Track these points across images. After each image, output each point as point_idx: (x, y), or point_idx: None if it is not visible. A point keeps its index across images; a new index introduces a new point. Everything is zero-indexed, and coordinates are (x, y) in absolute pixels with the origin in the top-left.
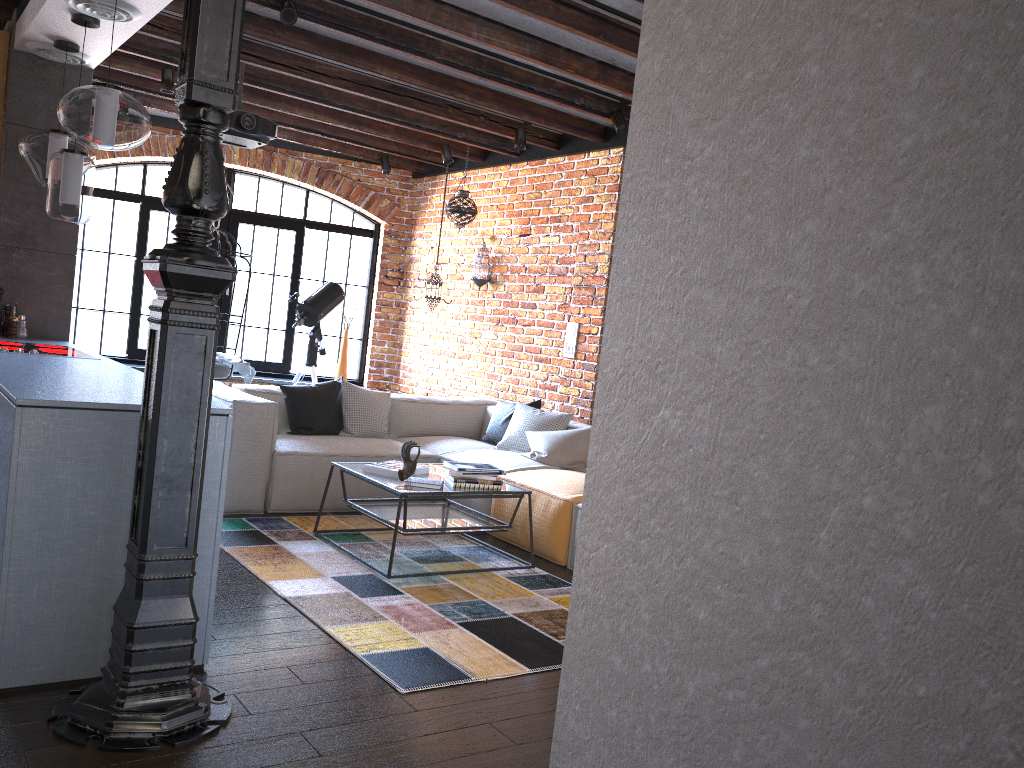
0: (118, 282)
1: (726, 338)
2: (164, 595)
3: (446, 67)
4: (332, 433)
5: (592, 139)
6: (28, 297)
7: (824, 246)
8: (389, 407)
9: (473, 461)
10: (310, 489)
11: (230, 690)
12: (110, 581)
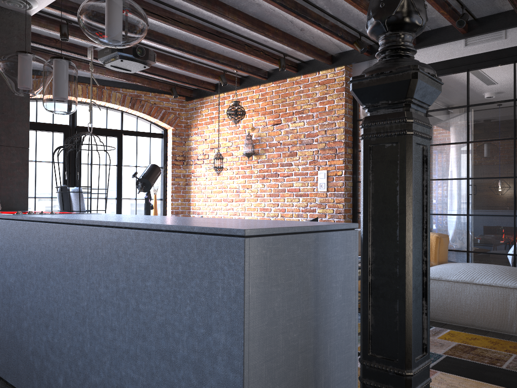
0: None
1: None
2: None
3: (280, 8)
4: None
5: (326, 62)
6: None
7: None
8: None
9: None
10: None
11: None
12: None
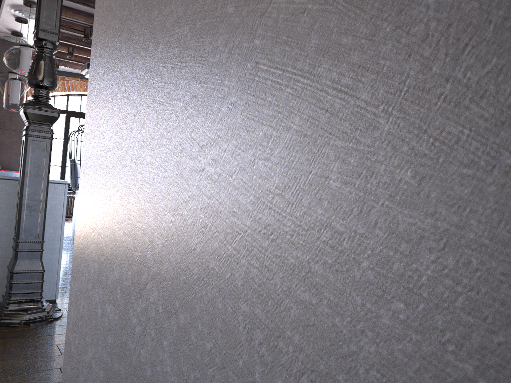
0: None
1: (107, 49)
2: (28, 259)
3: None
4: None
5: None
6: (1, 151)
7: (121, 4)
8: None
9: None
10: None
11: (65, 308)
12: (9, 258)
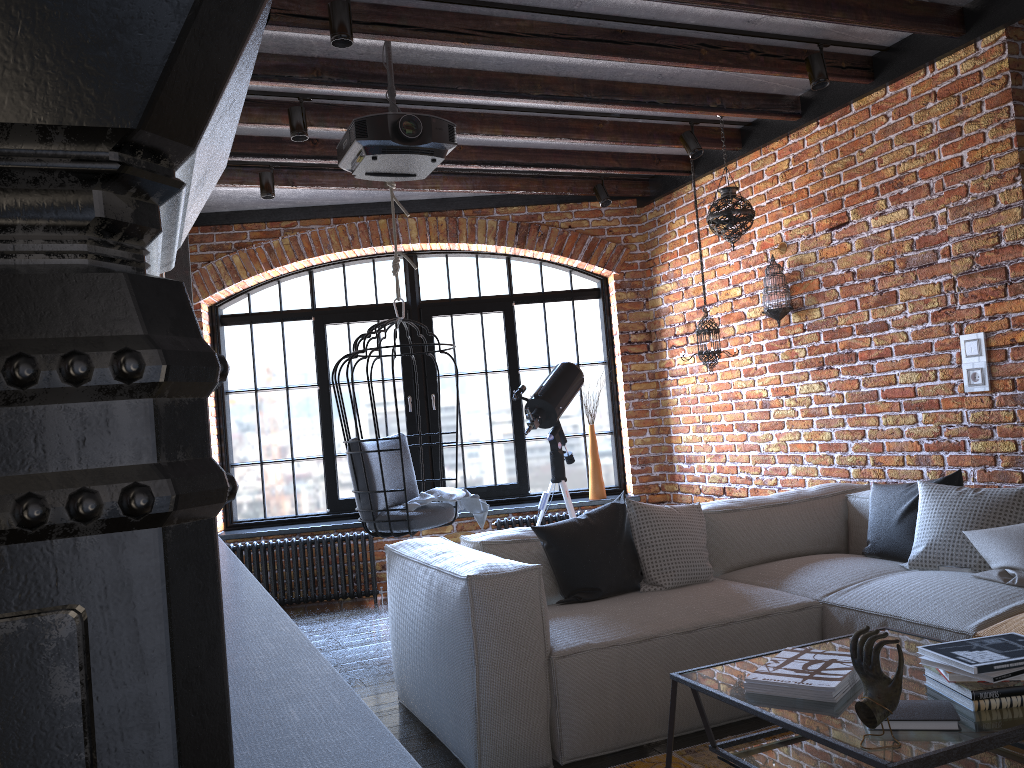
0: (339, 427)
1: None
2: None
3: None
4: (628, 589)
5: (945, 32)
6: None
7: None
8: (705, 528)
9: (897, 605)
10: (624, 708)
11: None
12: None
